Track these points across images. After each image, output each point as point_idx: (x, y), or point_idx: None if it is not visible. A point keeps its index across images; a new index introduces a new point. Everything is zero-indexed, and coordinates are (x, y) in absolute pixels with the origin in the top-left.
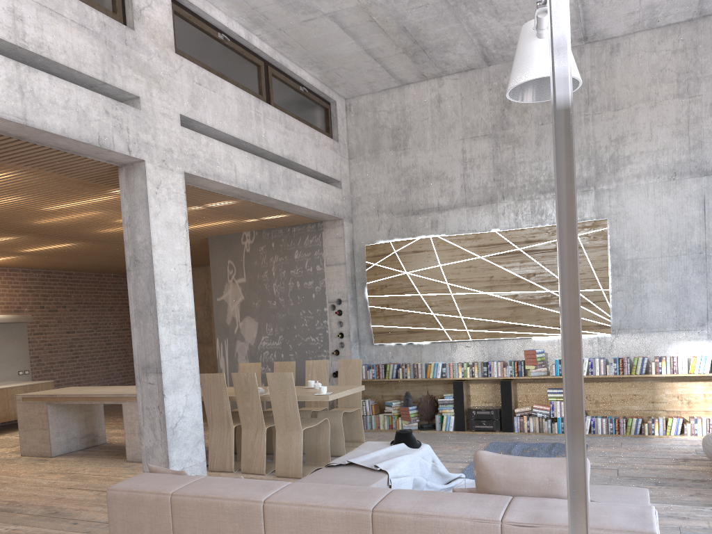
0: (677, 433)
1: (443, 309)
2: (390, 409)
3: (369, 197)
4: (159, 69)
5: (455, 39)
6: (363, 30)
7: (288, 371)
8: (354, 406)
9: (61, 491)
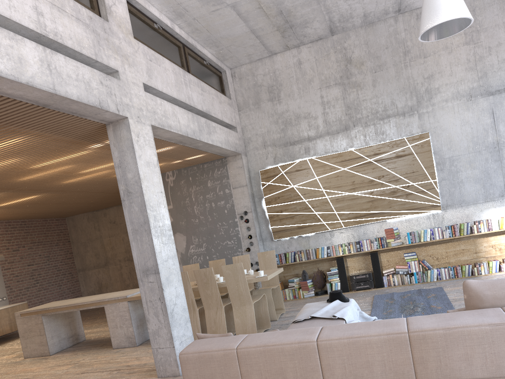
0: (497, 271)
1: (322, 208)
2: (293, 284)
3: (257, 137)
4: (126, 50)
5: (313, 18)
6: (253, 15)
7: (220, 266)
8: (274, 284)
9: (78, 376)
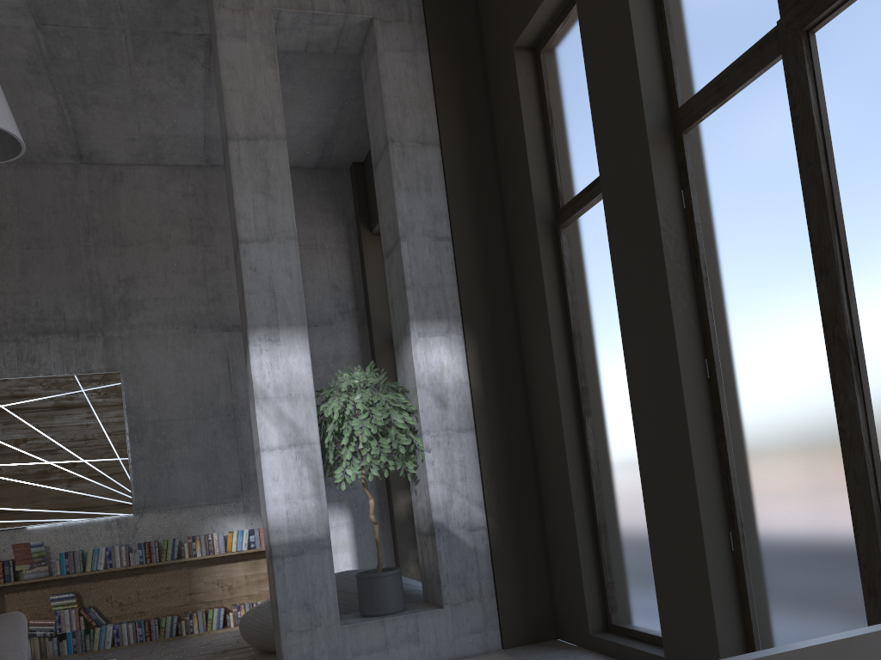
0: (220, 626)
1: None
2: None
3: None
4: None
5: None
6: None
7: None
8: None
9: None
